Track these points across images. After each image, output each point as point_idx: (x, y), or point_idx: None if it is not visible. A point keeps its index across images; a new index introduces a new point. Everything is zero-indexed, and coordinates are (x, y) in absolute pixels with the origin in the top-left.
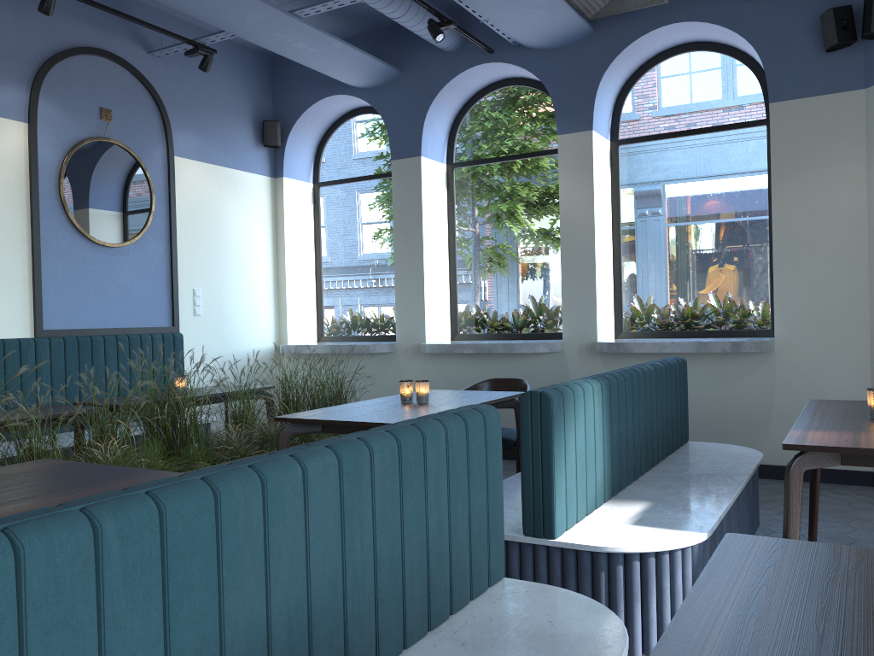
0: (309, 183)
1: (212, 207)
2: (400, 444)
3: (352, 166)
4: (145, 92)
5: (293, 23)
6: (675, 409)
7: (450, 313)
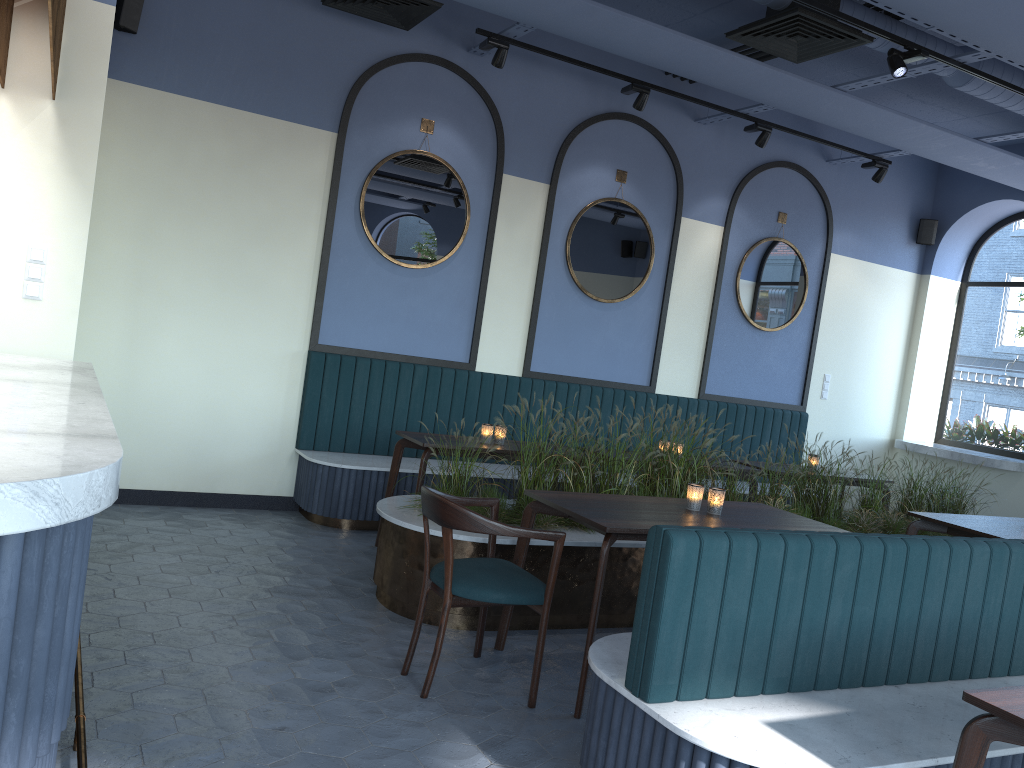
0: (956, 281)
1: (855, 301)
2: None
3: (1009, 270)
4: (816, 196)
5: (977, 148)
6: None
7: None
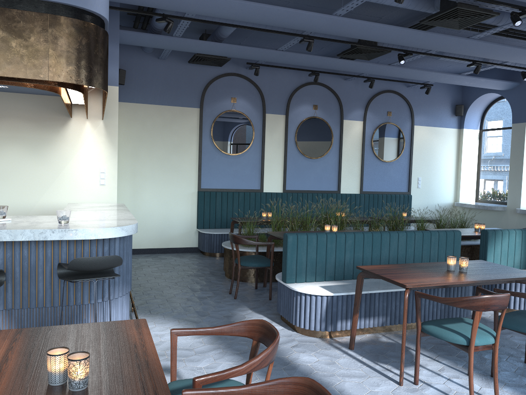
0: (477, 129)
1: (429, 144)
2: (423, 234)
3: (498, 122)
4: (404, 102)
5: (461, 77)
6: None
7: None
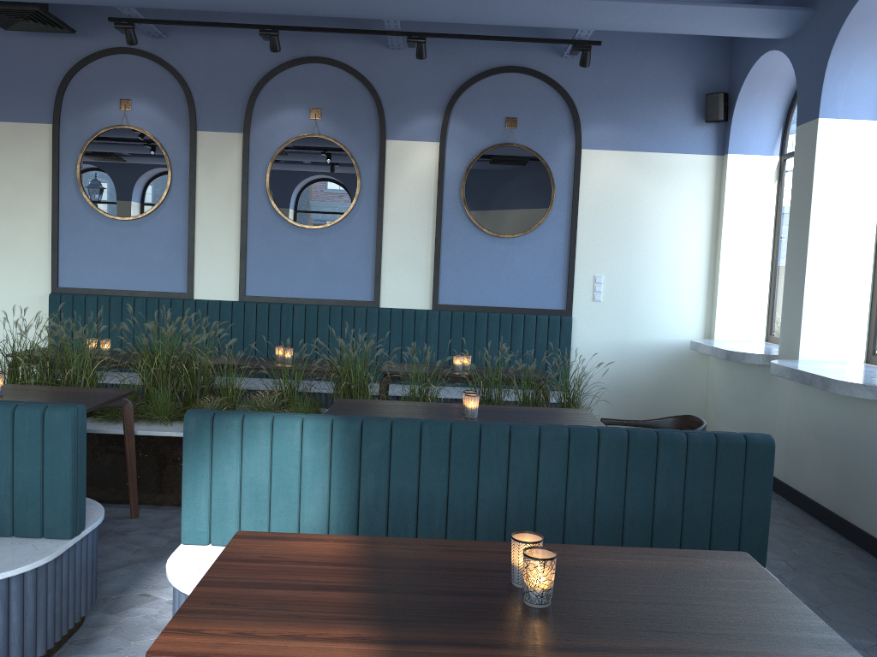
0: (772, 156)
1: (627, 195)
2: None
3: None
4: (555, 94)
5: (605, 5)
6: (676, 506)
7: (868, 325)
